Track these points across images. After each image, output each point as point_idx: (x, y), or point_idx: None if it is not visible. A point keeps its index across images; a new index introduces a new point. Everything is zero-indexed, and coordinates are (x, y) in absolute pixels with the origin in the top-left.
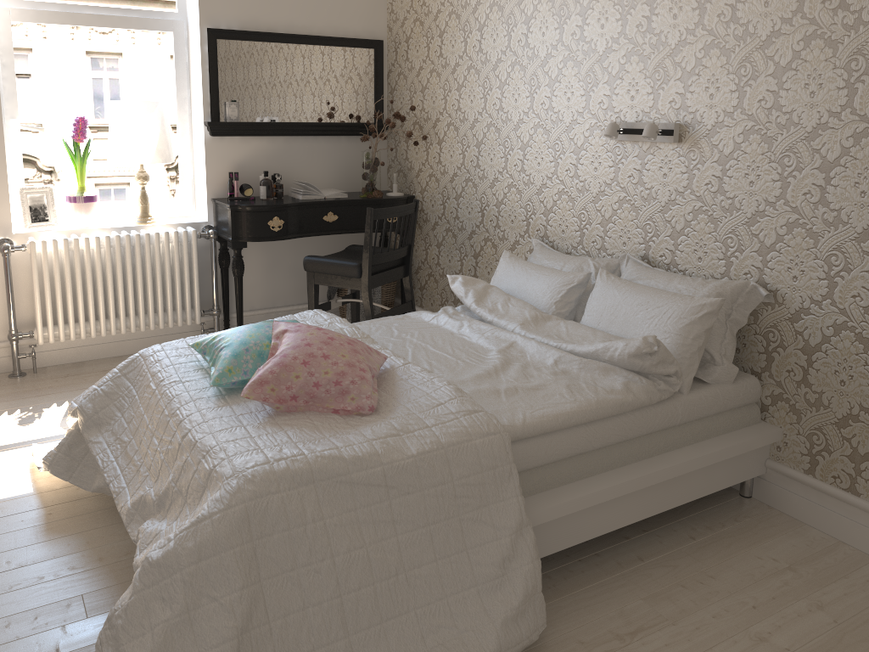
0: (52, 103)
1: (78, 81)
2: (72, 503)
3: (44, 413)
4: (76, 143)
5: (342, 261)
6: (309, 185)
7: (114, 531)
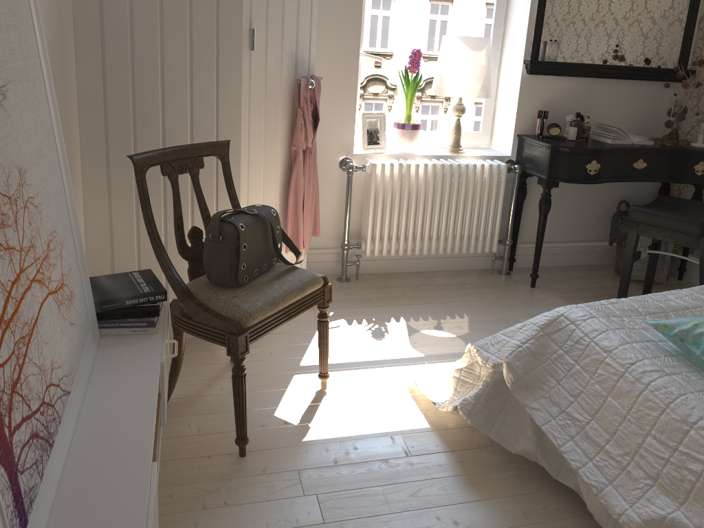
0: (389, 35)
1: (413, 15)
2: (476, 451)
3: (388, 327)
4: (407, 74)
5: (681, 217)
6: (620, 130)
7: (543, 504)
